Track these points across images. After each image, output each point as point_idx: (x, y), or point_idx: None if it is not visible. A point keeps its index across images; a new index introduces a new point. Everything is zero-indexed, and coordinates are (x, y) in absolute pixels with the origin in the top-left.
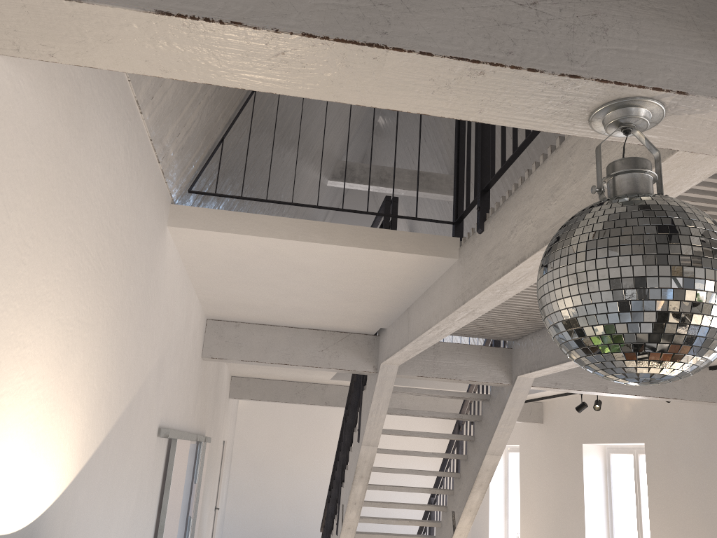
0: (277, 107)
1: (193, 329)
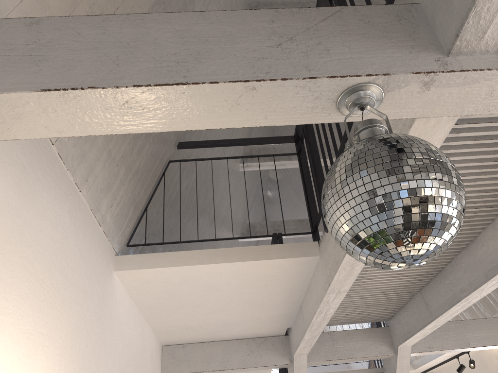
0: (180, 181)
1: (150, 352)
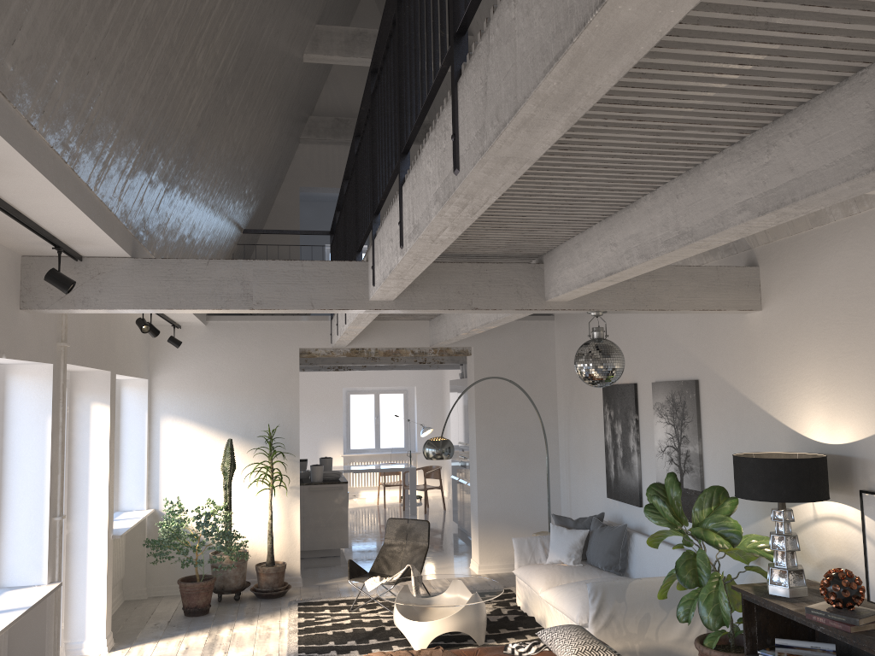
0: None
1: None
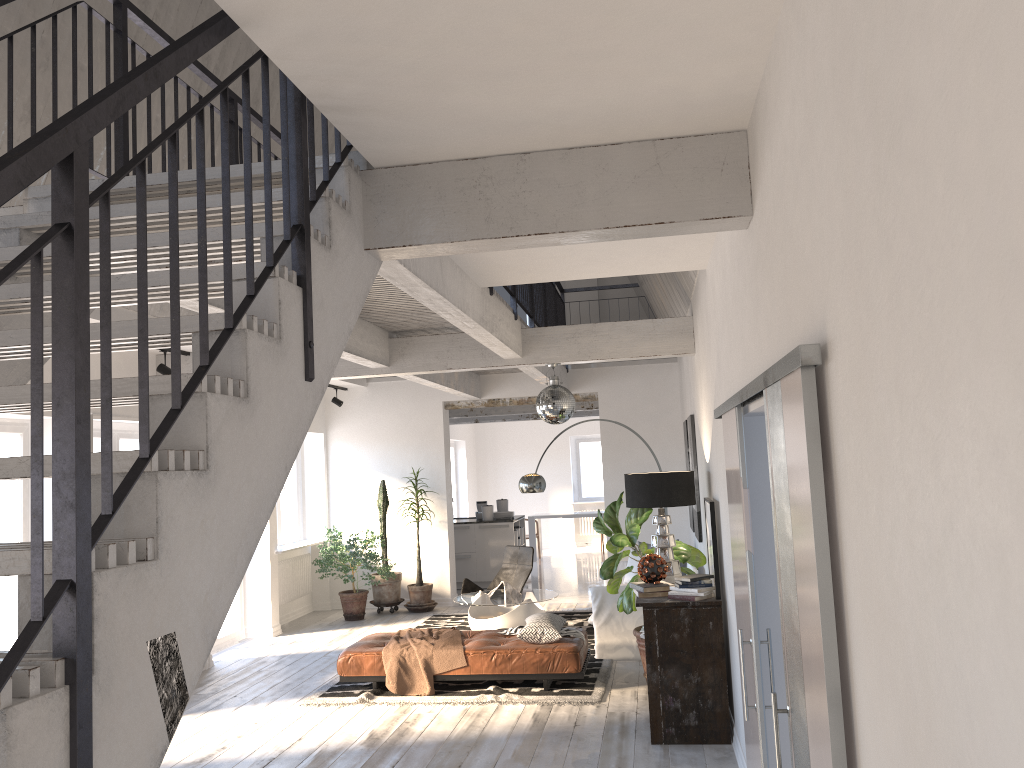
0: None
1: (729, 248)
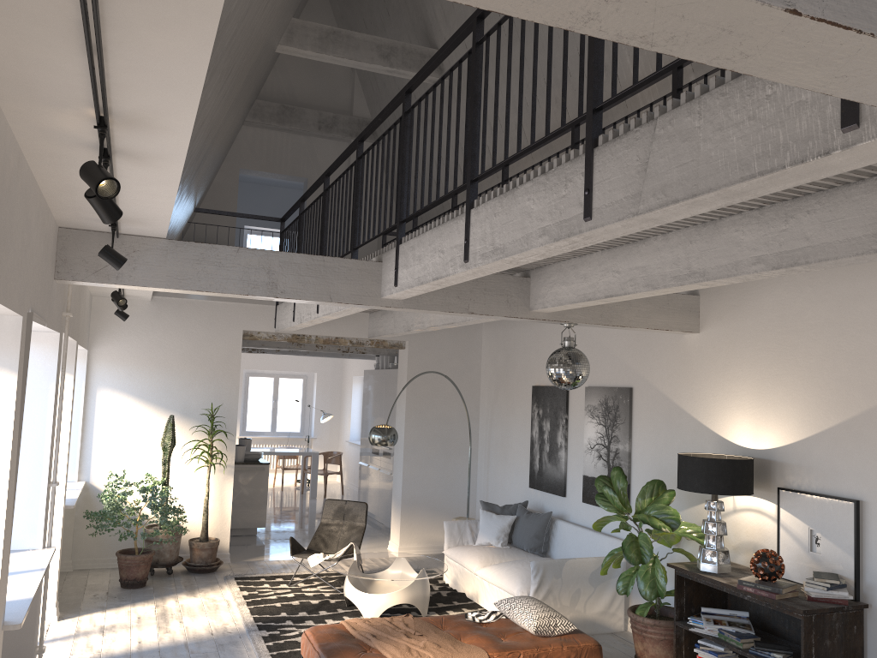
0: None
1: None
